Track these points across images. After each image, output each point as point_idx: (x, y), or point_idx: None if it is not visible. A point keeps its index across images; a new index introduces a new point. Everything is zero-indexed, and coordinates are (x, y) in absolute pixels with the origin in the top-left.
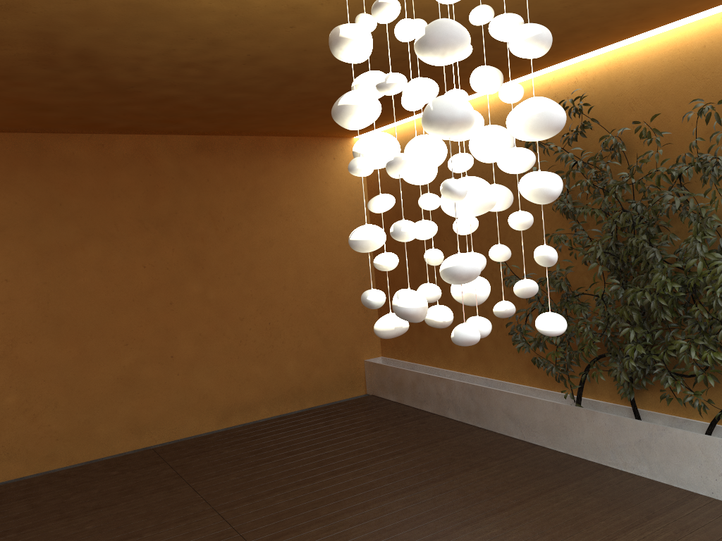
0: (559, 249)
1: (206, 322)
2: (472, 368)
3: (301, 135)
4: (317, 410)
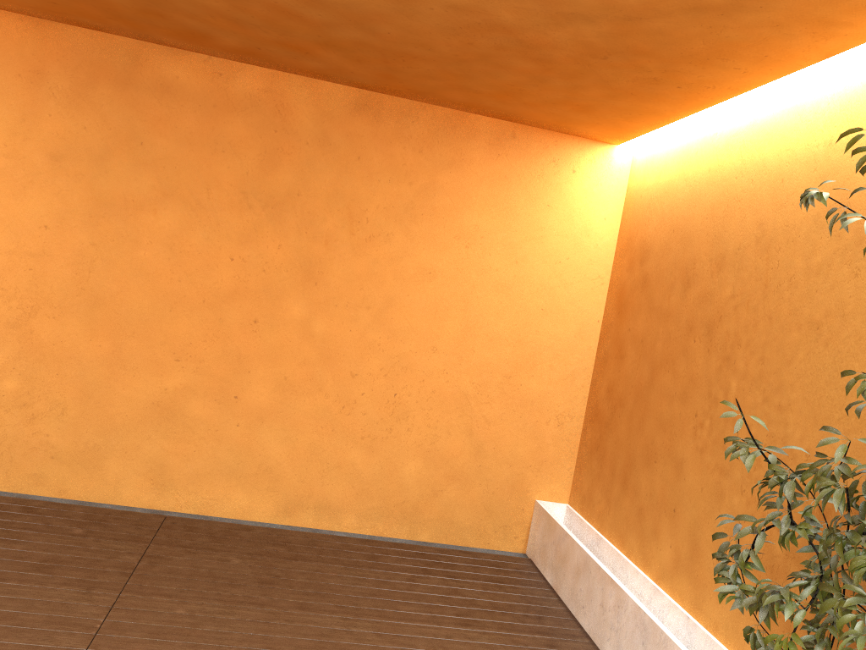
0: (857, 410)
1: (299, 364)
2: (674, 585)
3: (525, 122)
4: (427, 550)
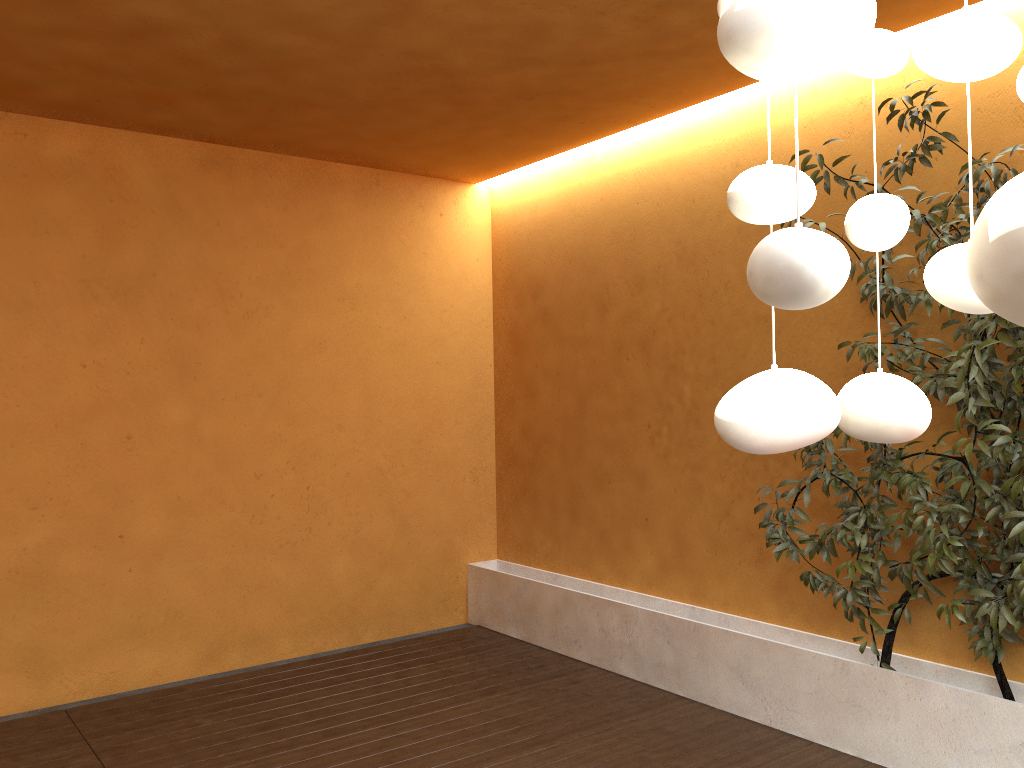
0: (876, 367)
1: (193, 478)
2: (665, 586)
3: (389, 167)
4: (382, 648)
